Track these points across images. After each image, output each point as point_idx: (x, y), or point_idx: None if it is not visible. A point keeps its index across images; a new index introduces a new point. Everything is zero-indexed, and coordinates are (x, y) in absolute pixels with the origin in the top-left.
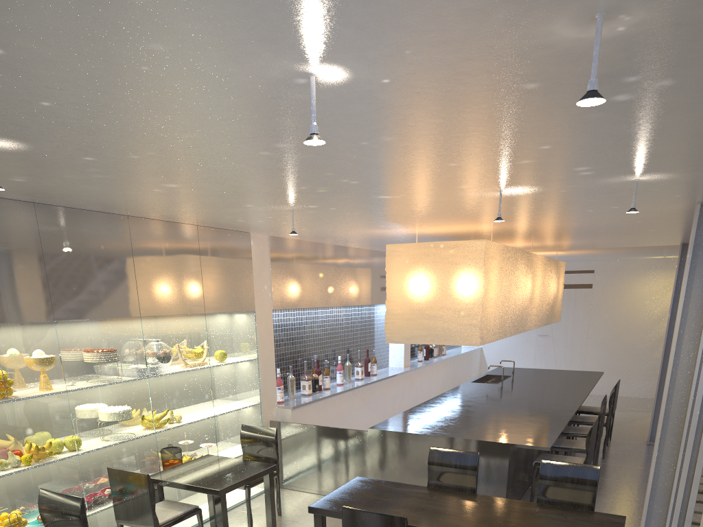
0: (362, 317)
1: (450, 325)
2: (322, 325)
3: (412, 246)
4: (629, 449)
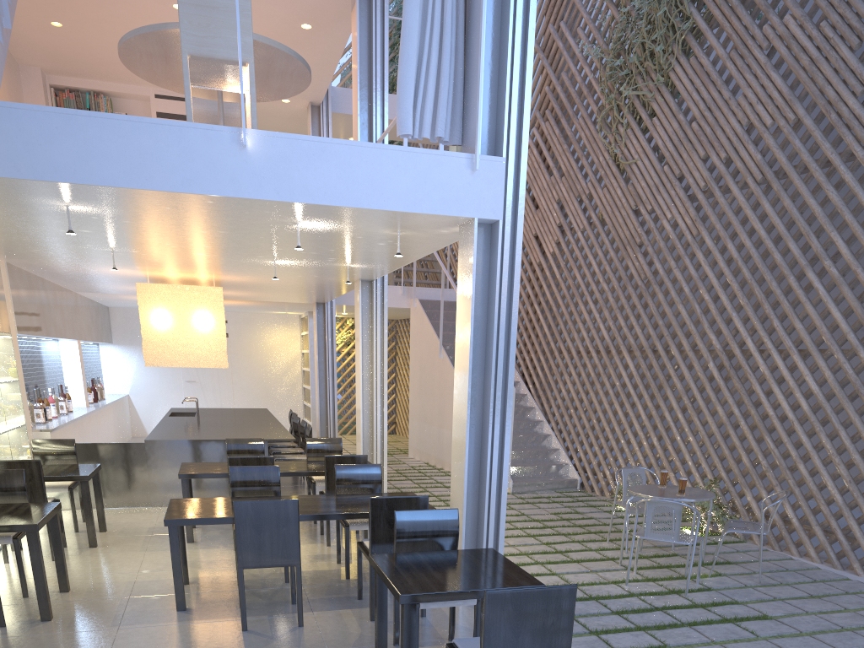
0: (46, 351)
1: (203, 352)
2: (26, 356)
3: (161, 286)
4: None
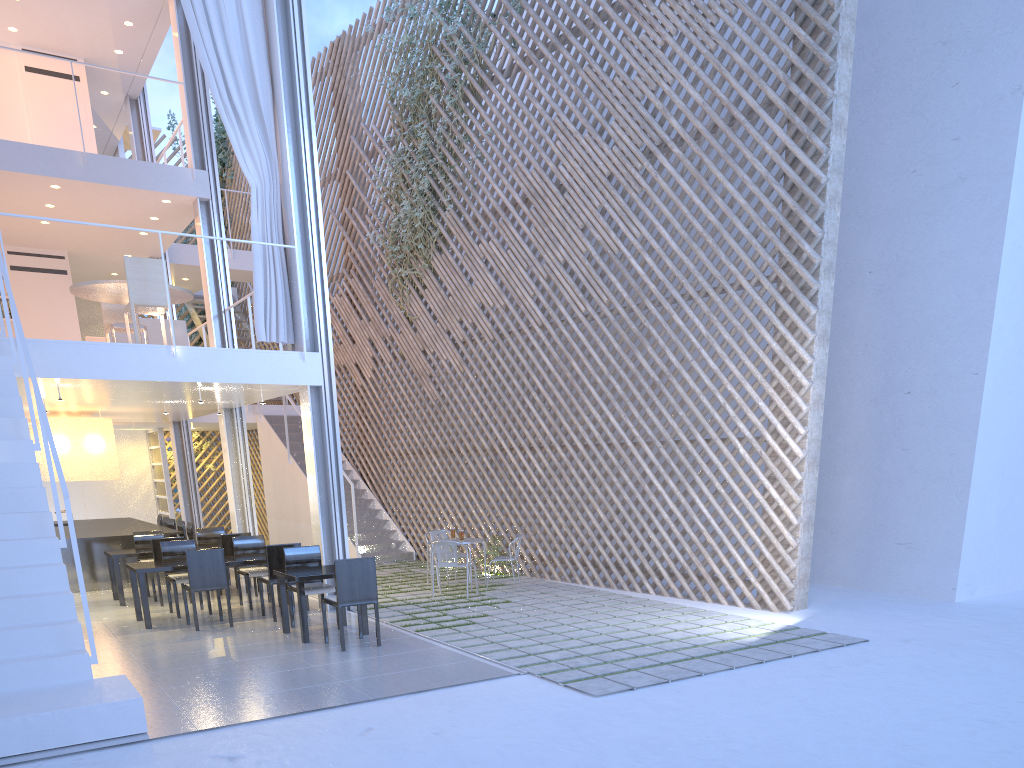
0: None
1: (100, 468)
2: None
3: (62, 419)
4: None
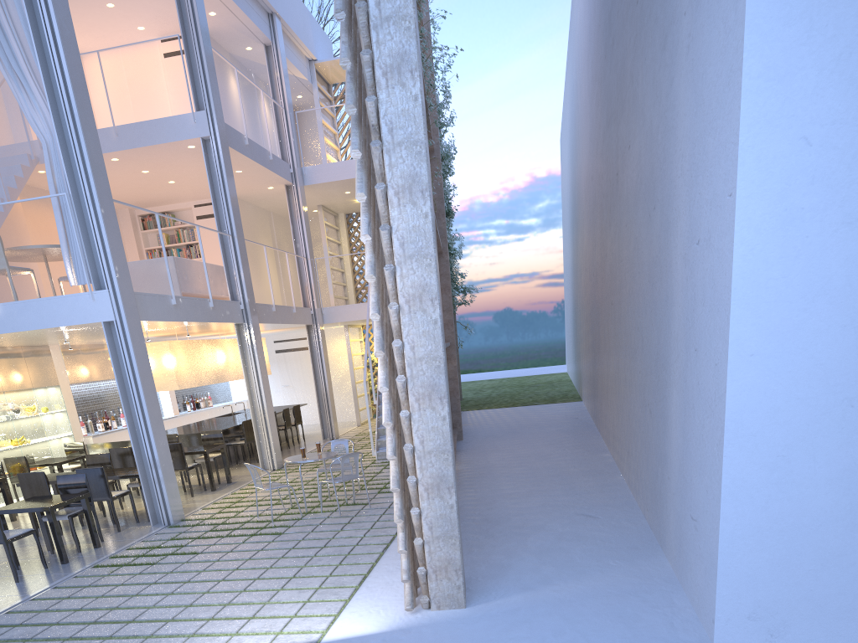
0: None
1: (163, 381)
2: (105, 391)
3: None
4: (310, 443)
